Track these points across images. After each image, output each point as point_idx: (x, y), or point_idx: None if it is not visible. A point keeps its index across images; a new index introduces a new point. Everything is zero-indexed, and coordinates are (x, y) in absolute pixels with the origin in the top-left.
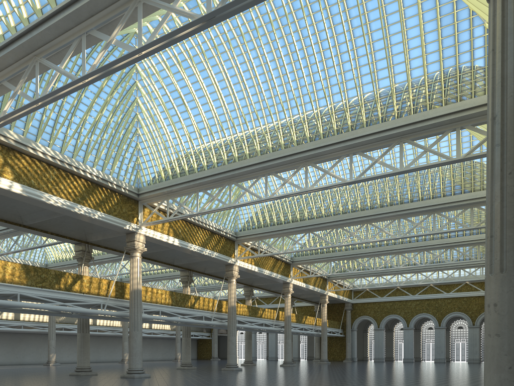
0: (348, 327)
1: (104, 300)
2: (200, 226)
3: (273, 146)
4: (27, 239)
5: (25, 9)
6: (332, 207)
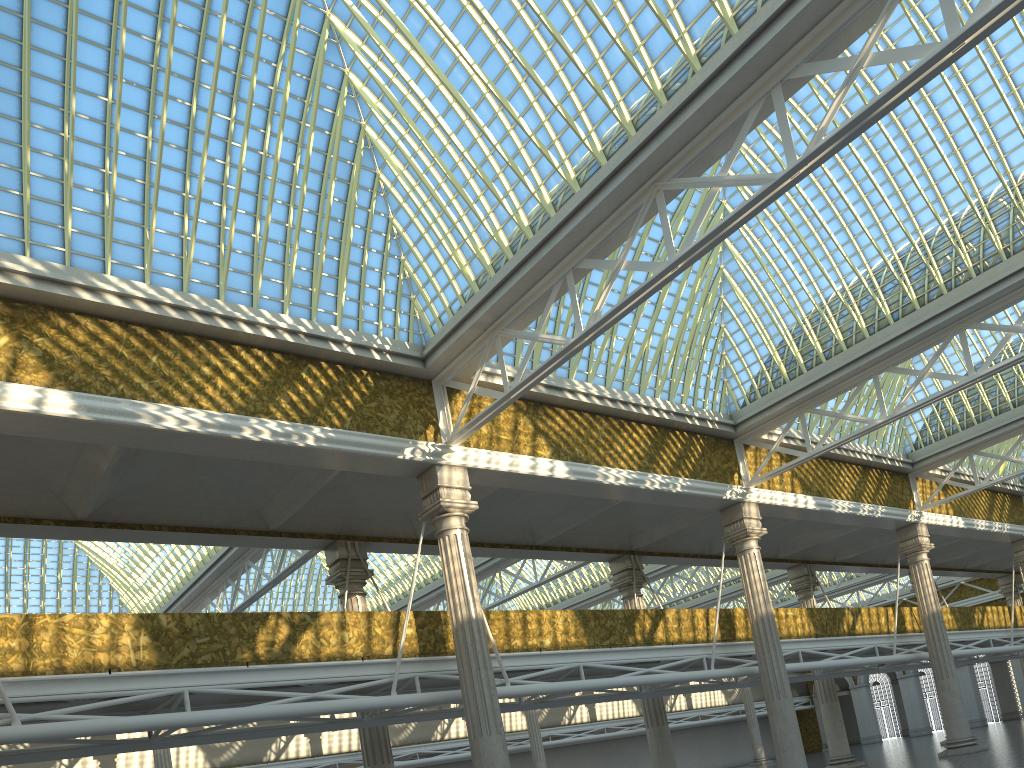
0: None
1: (705, 650)
2: (841, 461)
3: None
4: None
5: (627, 106)
6: None
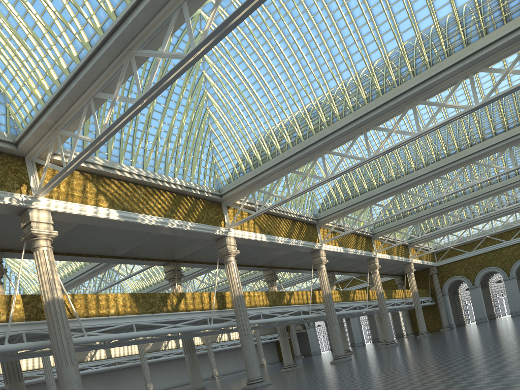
0: (438, 293)
1: (208, 314)
2: (281, 217)
3: (368, 96)
4: (104, 277)
5: (110, 2)
6: (423, 158)
